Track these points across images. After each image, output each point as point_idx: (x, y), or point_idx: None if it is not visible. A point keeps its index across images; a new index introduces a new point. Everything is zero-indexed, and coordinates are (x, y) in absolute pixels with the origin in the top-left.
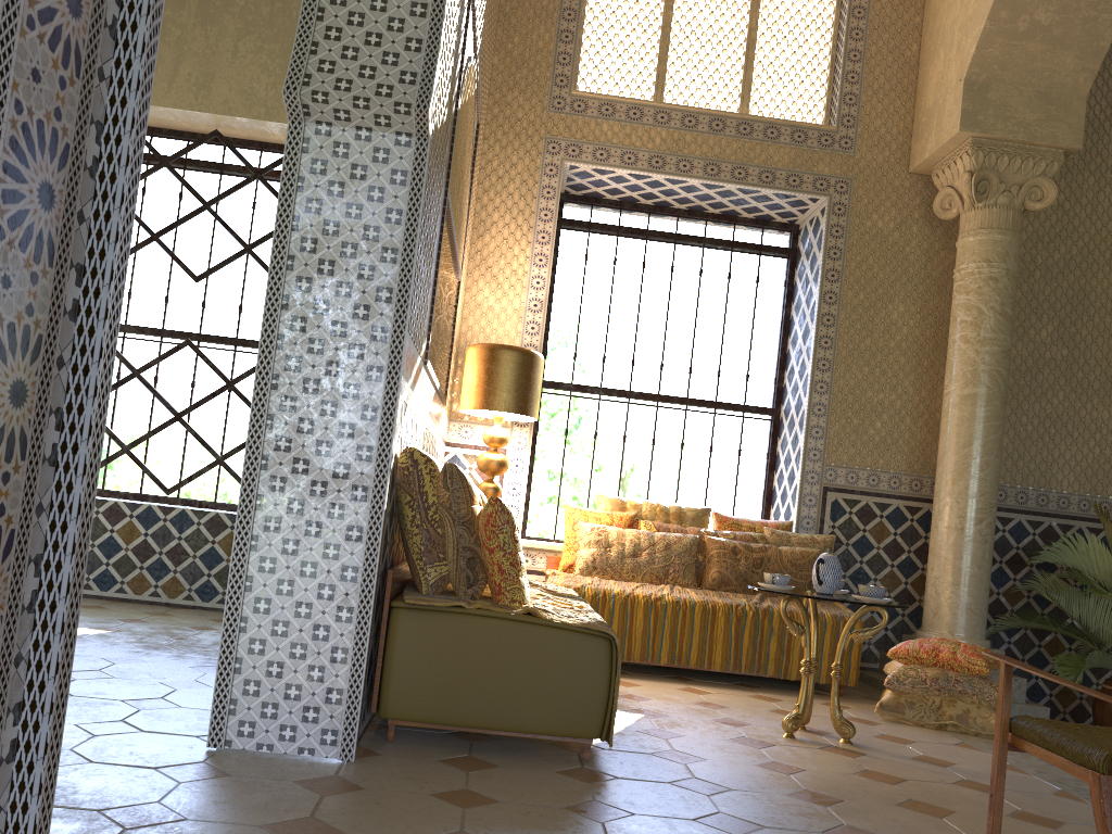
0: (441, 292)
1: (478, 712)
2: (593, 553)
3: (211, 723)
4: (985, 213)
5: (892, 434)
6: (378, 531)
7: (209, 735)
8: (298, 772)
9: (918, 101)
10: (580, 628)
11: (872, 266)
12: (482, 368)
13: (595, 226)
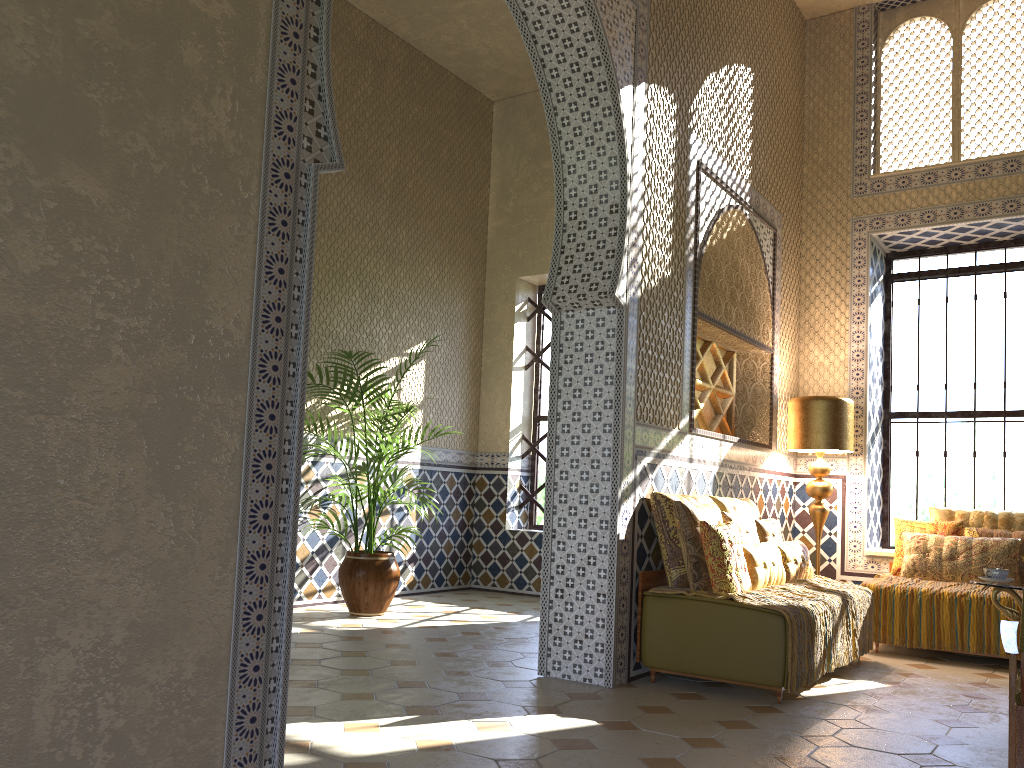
0: (754, 365)
1: (699, 664)
2: (912, 558)
3: (538, 661)
4: None
5: None
6: (614, 547)
7: (538, 668)
8: (573, 689)
9: None
10: (761, 608)
11: None
12: (796, 417)
13: (923, 273)
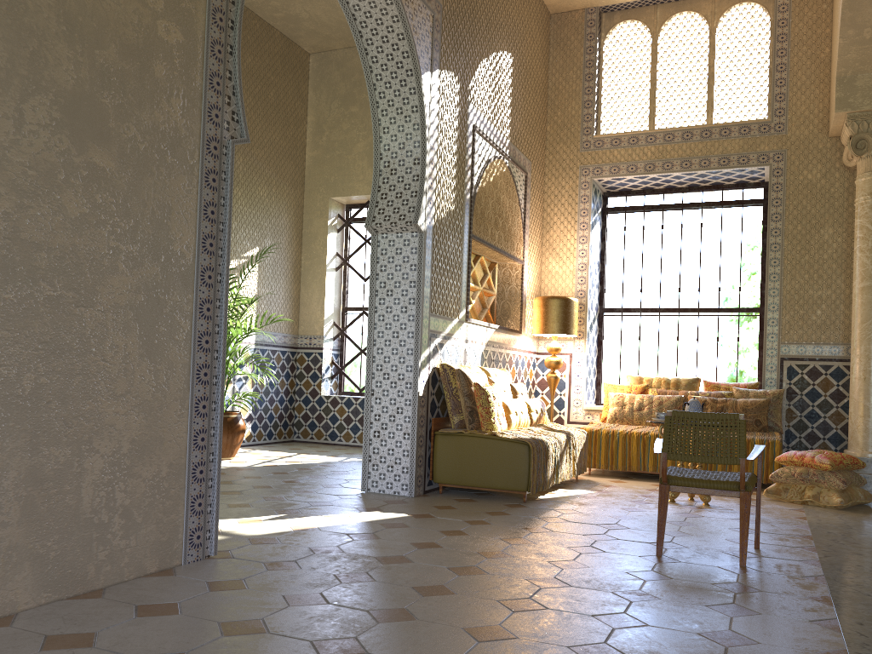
0: (510, 273)
1: (472, 479)
2: (614, 410)
3: (361, 481)
4: (867, 161)
5: (830, 318)
6: (416, 401)
7: (361, 486)
8: (387, 498)
9: (830, 87)
10: (514, 440)
11: (805, 206)
12: (539, 311)
13: (628, 208)
